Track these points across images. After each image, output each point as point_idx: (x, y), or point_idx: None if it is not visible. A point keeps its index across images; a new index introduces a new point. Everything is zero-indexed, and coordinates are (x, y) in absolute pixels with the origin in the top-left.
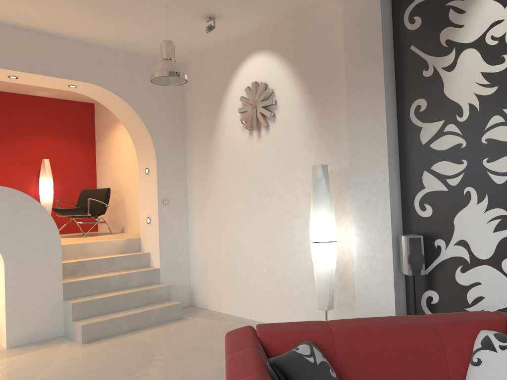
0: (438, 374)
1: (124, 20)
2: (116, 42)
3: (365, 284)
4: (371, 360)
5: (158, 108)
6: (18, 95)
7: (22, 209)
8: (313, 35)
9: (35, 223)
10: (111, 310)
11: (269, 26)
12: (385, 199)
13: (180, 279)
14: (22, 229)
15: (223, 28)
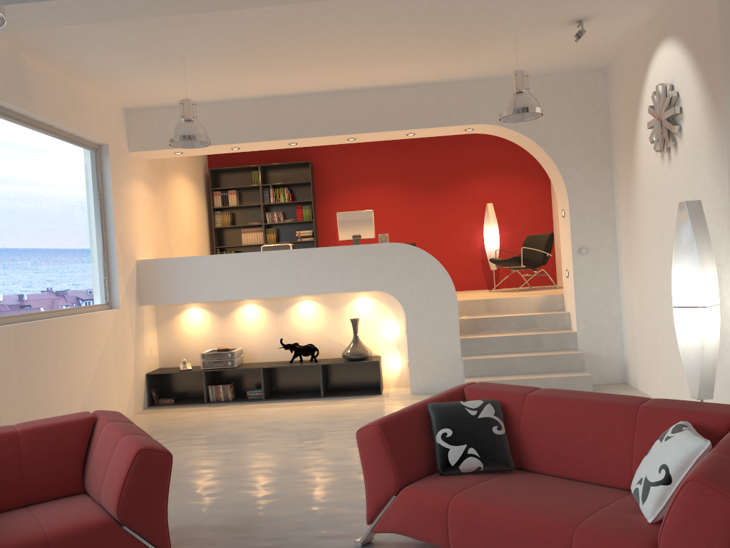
0: (618, 459)
1: (489, 52)
2: (504, 71)
3: None
4: (550, 430)
5: (569, 134)
6: (460, 137)
7: (418, 264)
8: (710, 7)
9: (431, 277)
10: (506, 373)
11: (671, 3)
12: None
13: (607, 348)
14: (419, 284)
15: (609, 24)
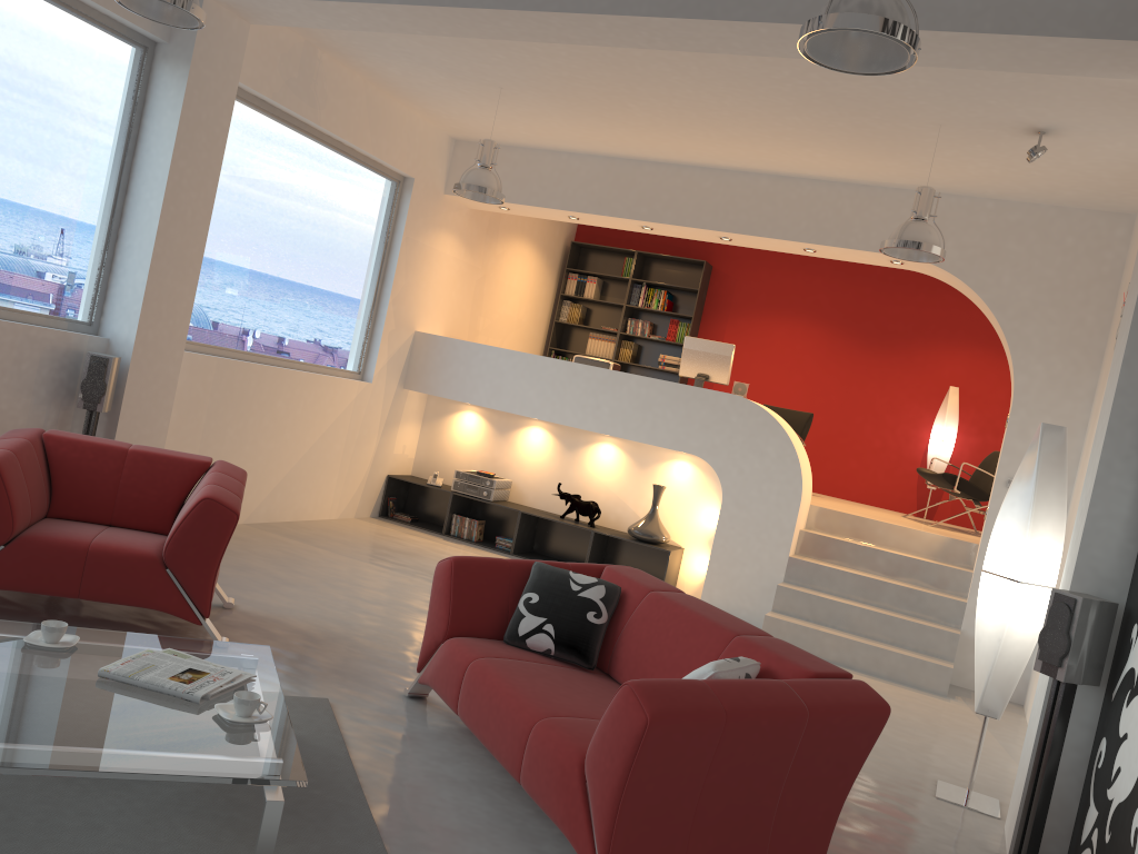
0: None
1: (920, 154)
2: (959, 186)
3: (1039, 686)
4: (648, 636)
5: (1044, 303)
6: None
7: (761, 434)
8: None
9: (773, 458)
10: (833, 624)
11: None
12: (1086, 511)
13: None
14: (753, 462)
15: (1095, 145)
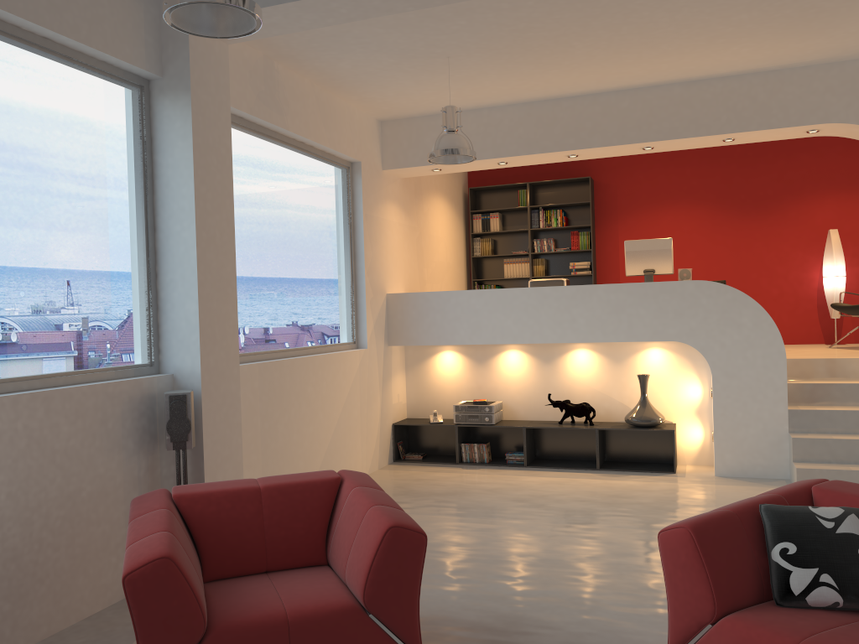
0: None
1: (852, 24)
2: None
3: None
4: None
5: None
6: (793, 141)
7: (733, 308)
8: None
9: (750, 327)
10: (855, 460)
11: None
12: None
13: None
14: (732, 334)
15: None
